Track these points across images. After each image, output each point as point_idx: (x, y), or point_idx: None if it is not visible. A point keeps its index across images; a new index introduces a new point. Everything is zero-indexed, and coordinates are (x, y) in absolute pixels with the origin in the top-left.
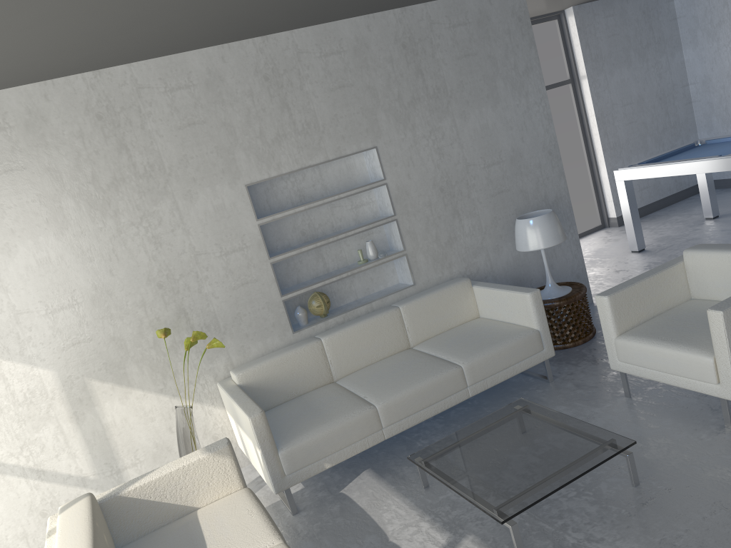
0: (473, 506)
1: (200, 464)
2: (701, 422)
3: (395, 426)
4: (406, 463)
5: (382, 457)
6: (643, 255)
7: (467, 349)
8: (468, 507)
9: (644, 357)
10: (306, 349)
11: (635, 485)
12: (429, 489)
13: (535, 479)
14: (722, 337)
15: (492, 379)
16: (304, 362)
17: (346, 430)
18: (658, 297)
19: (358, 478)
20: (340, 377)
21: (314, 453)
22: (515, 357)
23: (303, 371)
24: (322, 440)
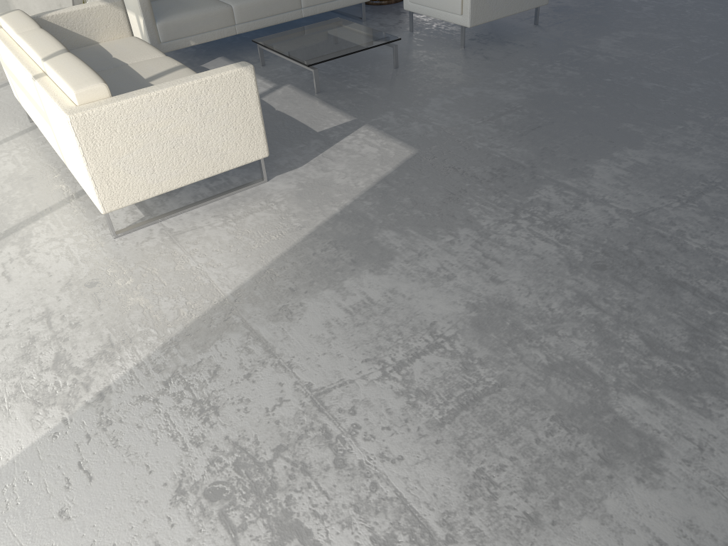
0: (293, 74)
1: (101, 10)
2: (448, 45)
3: (245, 26)
4: (250, 55)
5: (233, 51)
6: None
7: None
8: (290, 74)
9: None
10: None
11: (395, 68)
12: (265, 66)
13: (334, 50)
14: None
15: (321, 7)
16: None
17: (208, 19)
18: None
19: (214, 60)
20: None
21: (183, 30)
22: None
23: None
24: (190, 22)
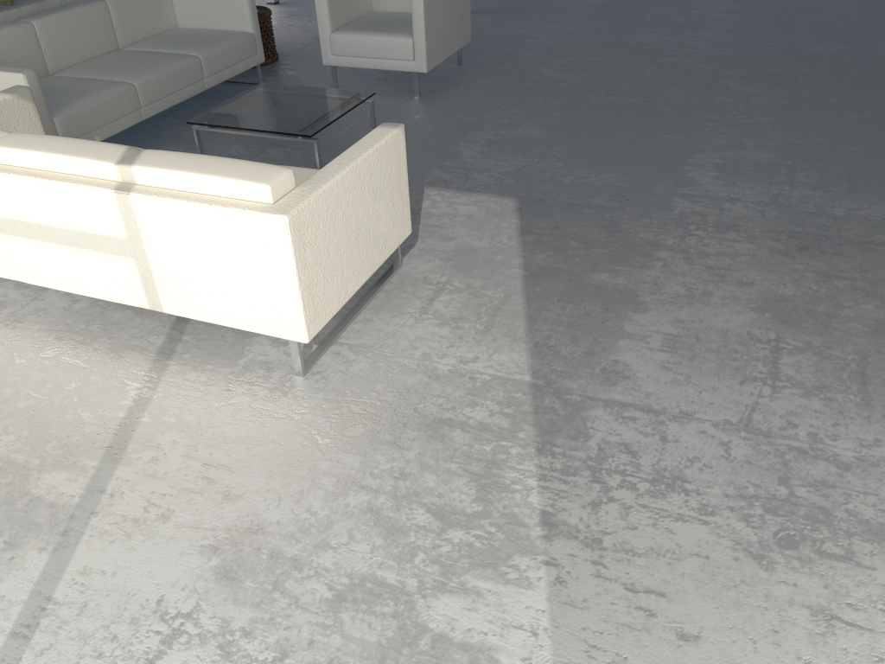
0: (258, 155)
1: (7, 106)
2: (397, 96)
3: (151, 108)
4: (164, 144)
5: (131, 145)
6: (281, 7)
7: (196, 45)
8: (254, 156)
9: (356, 47)
10: (19, 31)
11: (374, 127)
12: (206, 153)
13: (317, 116)
14: (421, 20)
15: (222, 75)
16: (19, 46)
17: (113, 104)
18: (355, 5)
19: None
20: (56, 72)
21: (87, 123)
22: (238, 56)
23: (19, 57)
24: (93, 111)
